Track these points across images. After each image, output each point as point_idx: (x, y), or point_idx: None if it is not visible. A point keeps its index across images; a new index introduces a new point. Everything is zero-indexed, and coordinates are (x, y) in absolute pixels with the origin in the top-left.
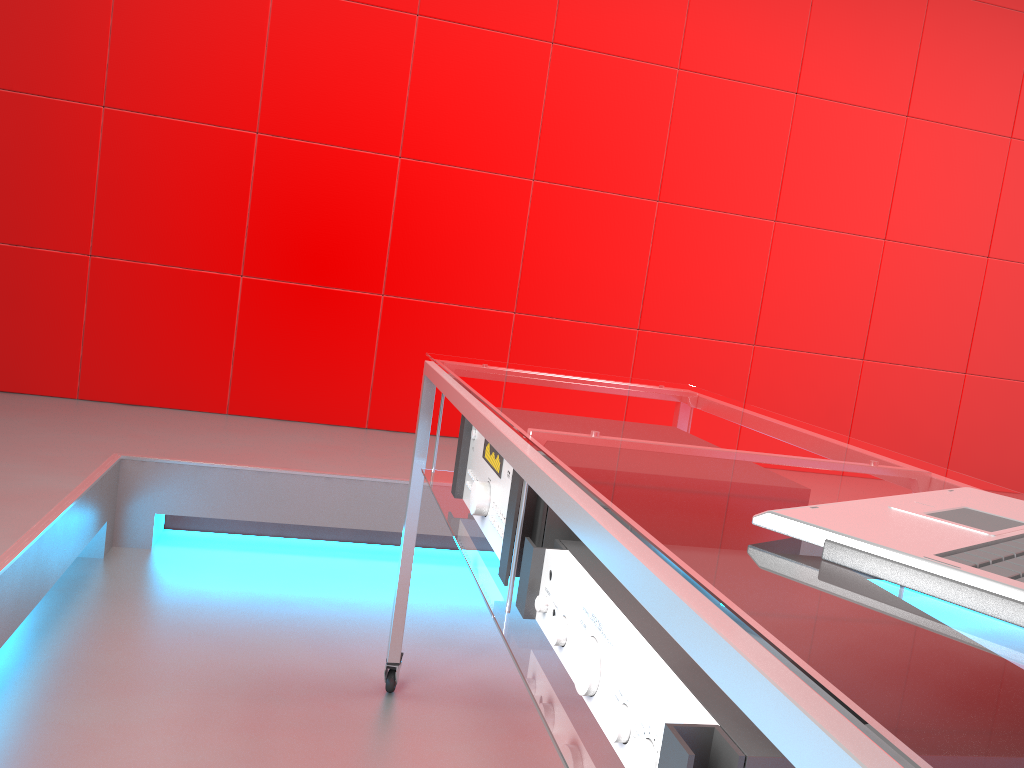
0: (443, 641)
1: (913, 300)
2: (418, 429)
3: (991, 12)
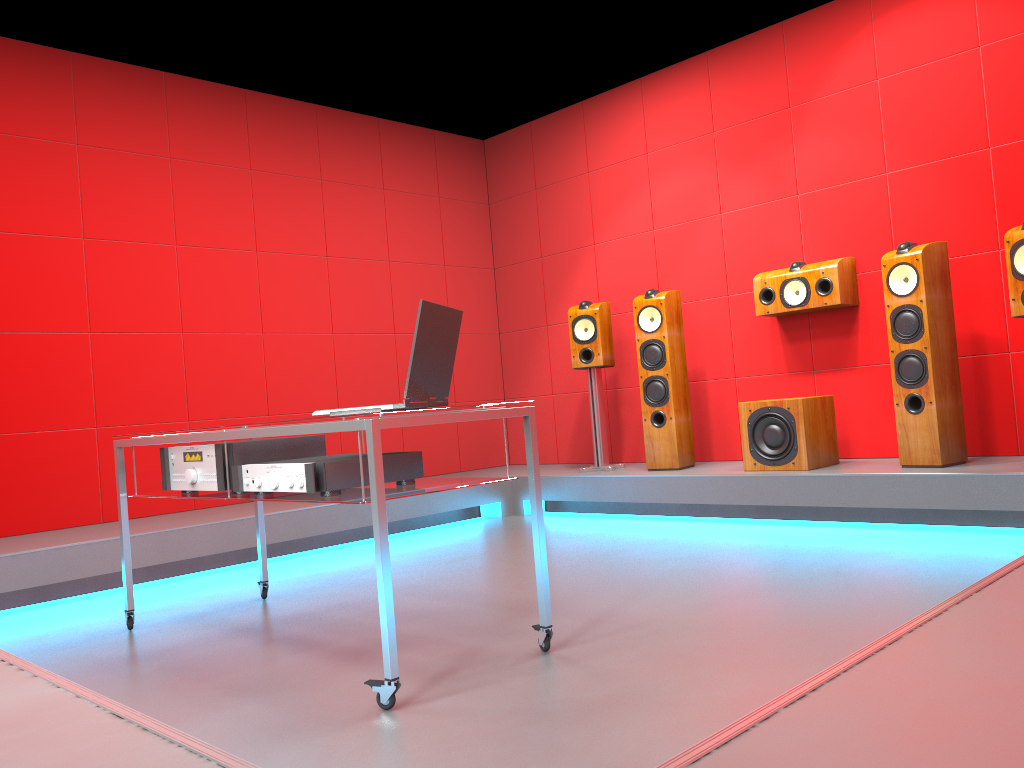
0: (141, 613)
1: (359, 367)
2: (119, 477)
3: (359, 190)
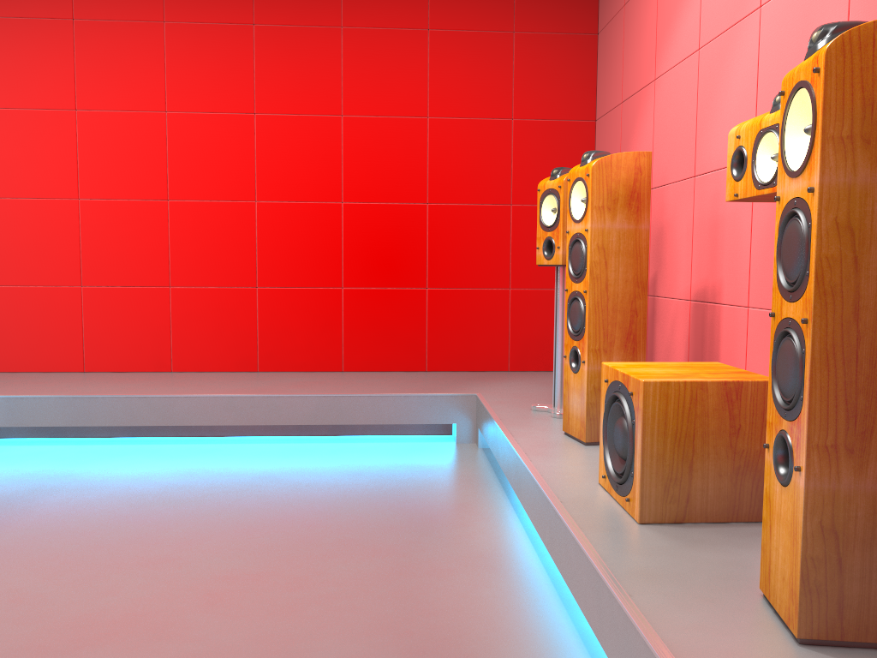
0: None
1: (373, 241)
2: None
3: (393, 33)
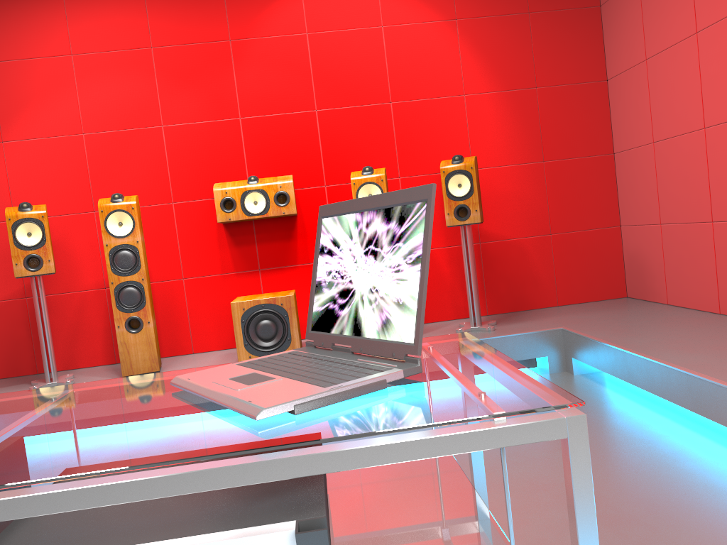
0: None
1: None
2: None
3: None
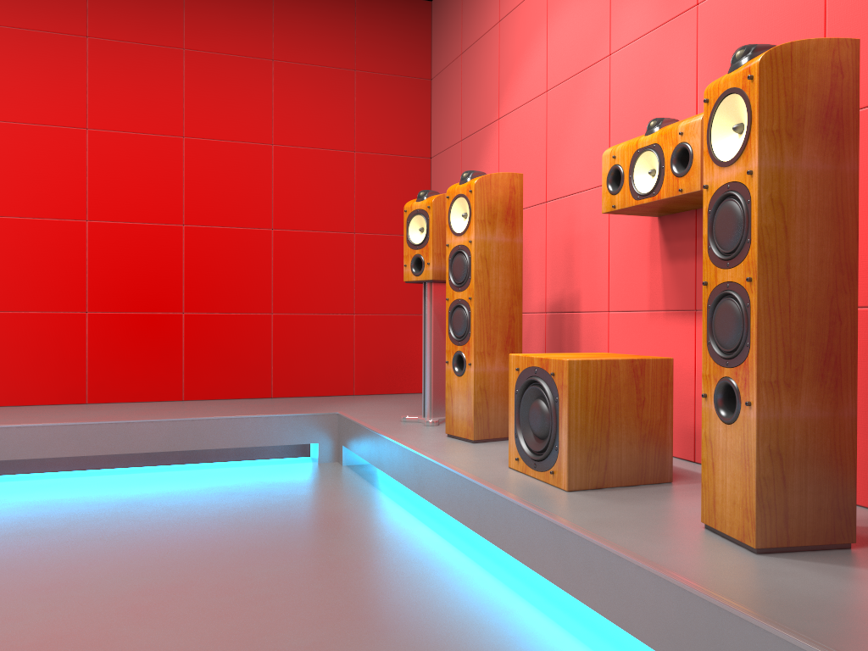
0: None
1: (217, 265)
2: None
3: (237, 60)
